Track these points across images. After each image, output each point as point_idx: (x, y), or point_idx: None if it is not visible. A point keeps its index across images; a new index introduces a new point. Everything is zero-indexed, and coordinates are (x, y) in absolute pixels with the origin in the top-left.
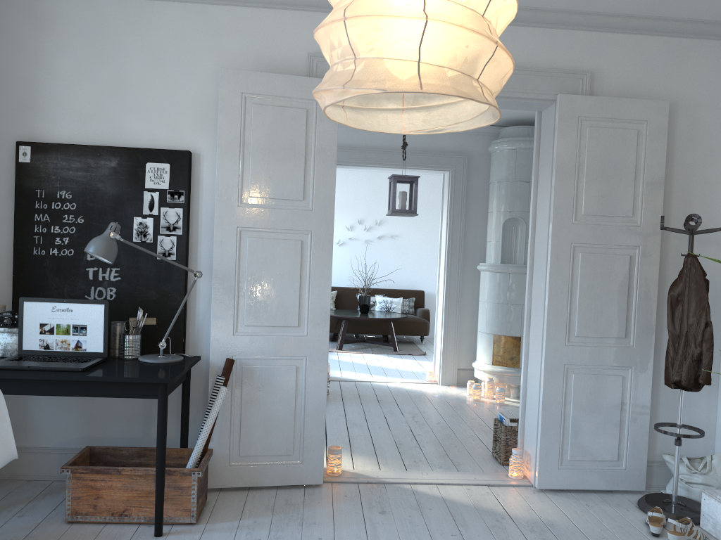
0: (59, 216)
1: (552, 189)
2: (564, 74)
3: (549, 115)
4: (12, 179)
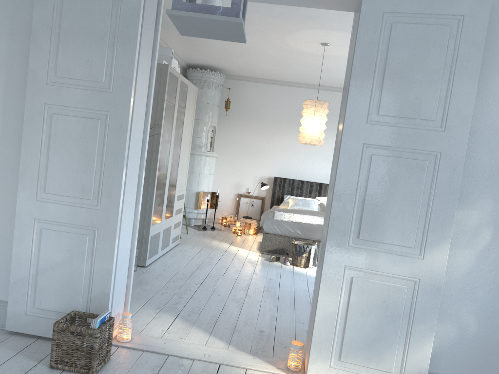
0: None
1: (154, 74)
2: None
3: None
4: None
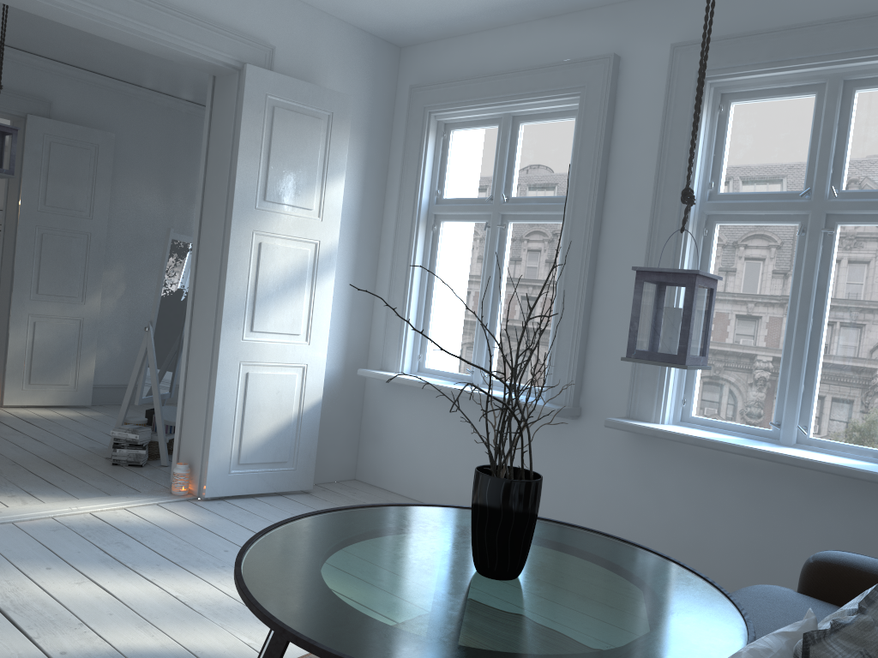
0: None
1: None
2: None
3: None
4: None
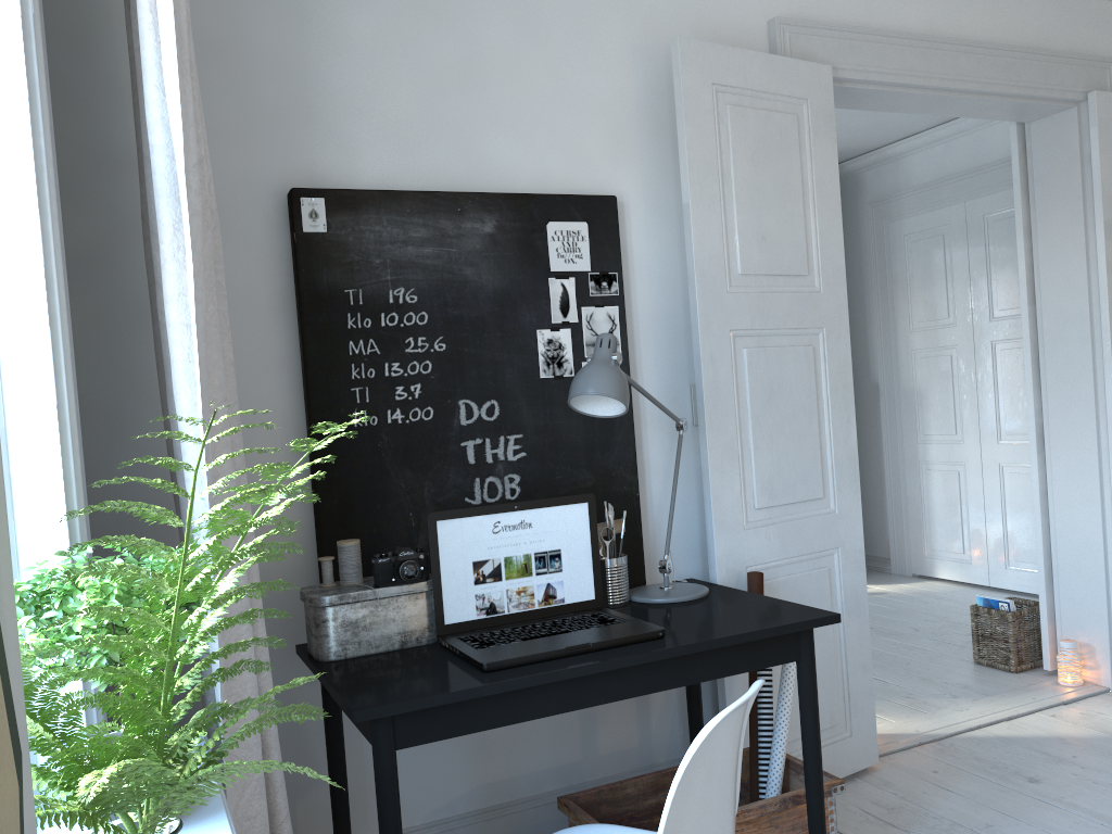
0: (397, 342)
1: (1098, 235)
2: (1089, 61)
3: (1059, 126)
4: (278, 272)
